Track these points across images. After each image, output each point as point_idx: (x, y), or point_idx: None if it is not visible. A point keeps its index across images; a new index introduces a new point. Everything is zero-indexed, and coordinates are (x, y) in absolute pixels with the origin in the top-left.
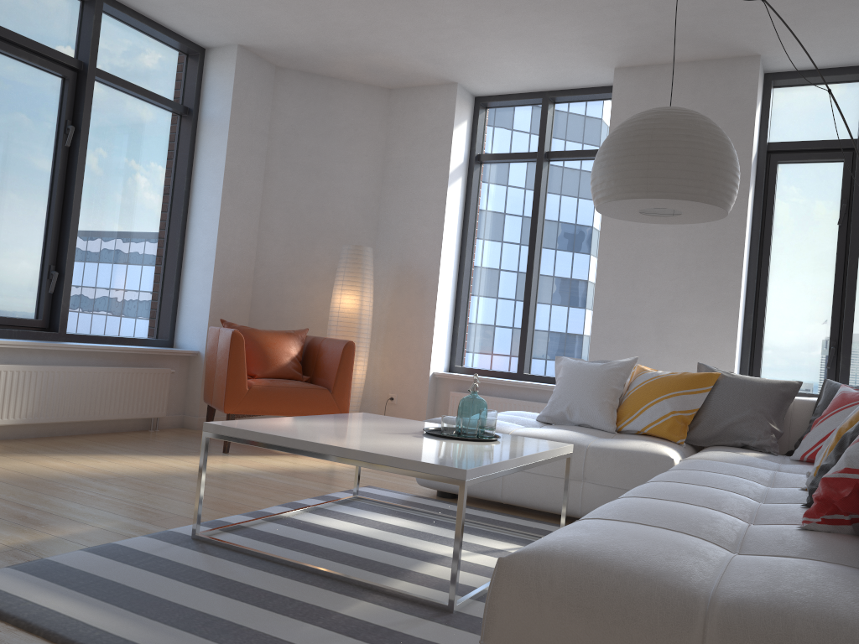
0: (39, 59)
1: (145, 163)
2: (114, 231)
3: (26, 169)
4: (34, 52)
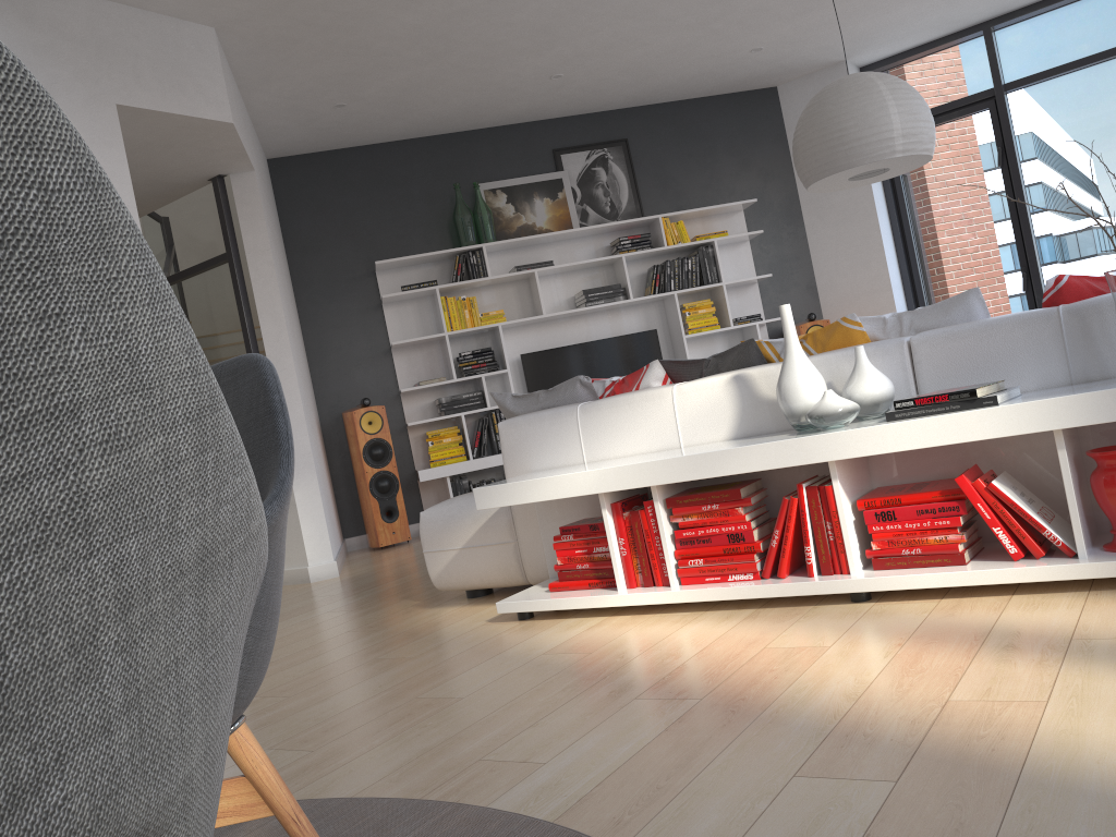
0: (957, 113)
1: (1104, 127)
2: (1087, 209)
3: (979, 201)
4: (953, 109)
